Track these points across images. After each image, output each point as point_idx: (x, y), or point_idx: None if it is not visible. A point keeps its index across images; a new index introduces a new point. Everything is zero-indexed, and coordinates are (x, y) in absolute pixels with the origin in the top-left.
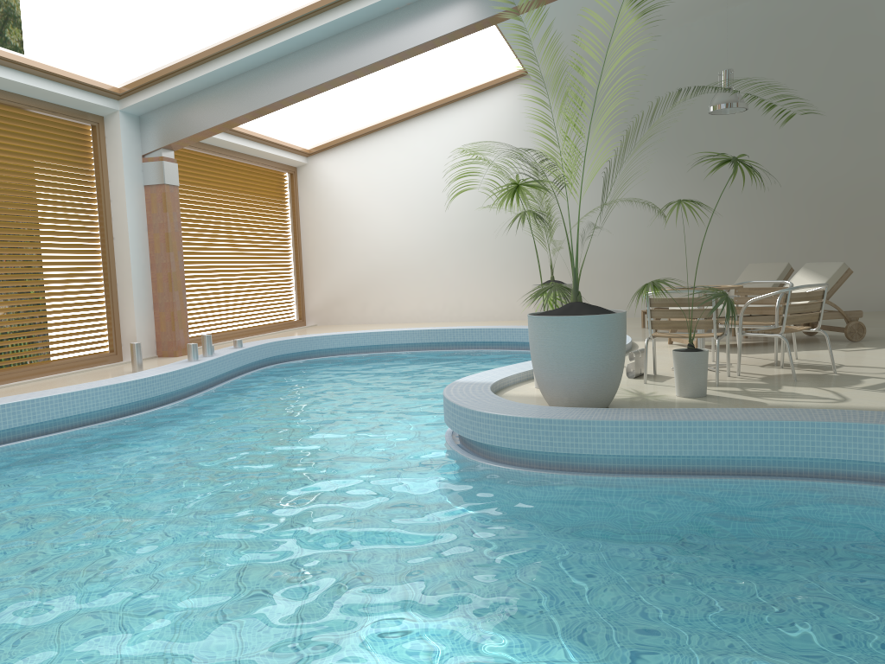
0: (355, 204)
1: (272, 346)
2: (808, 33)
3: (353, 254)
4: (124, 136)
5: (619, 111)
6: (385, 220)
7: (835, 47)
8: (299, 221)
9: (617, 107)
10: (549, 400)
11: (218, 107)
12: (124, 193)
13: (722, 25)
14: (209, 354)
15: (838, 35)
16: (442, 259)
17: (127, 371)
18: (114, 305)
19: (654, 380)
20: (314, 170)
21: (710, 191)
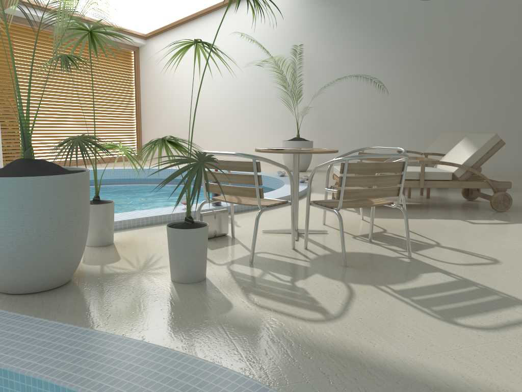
0: (175, 75)
1: None
2: None
3: (173, 111)
4: None
5: (364, 4)
6: (194, 87)
7: None
8: (139, 86)
9: (363, 2)
10: None
11: None
12: None
13: None
14: None
15: None
16: (231, 118)
17: None
18: None
19: (211, 246)
20: (149, 49)
21: (433, 72)
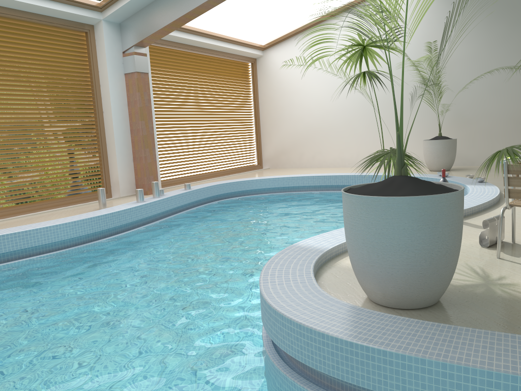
0: (295, 82)
1: (217, 187)
2: None
3: (293, 118)
4: (106, 38)
5: None
6: (315, 93)
7: None
8: (258, 96)
9: None
10: (363, 290)
11: (166, 11)
12: (108, 79)
13: None
14: (156, 196)
15: None
16: (356, 121)
17: (98, 208)
18: (104, 159)
19: (510, 253)
20: (267, 60)
21: None
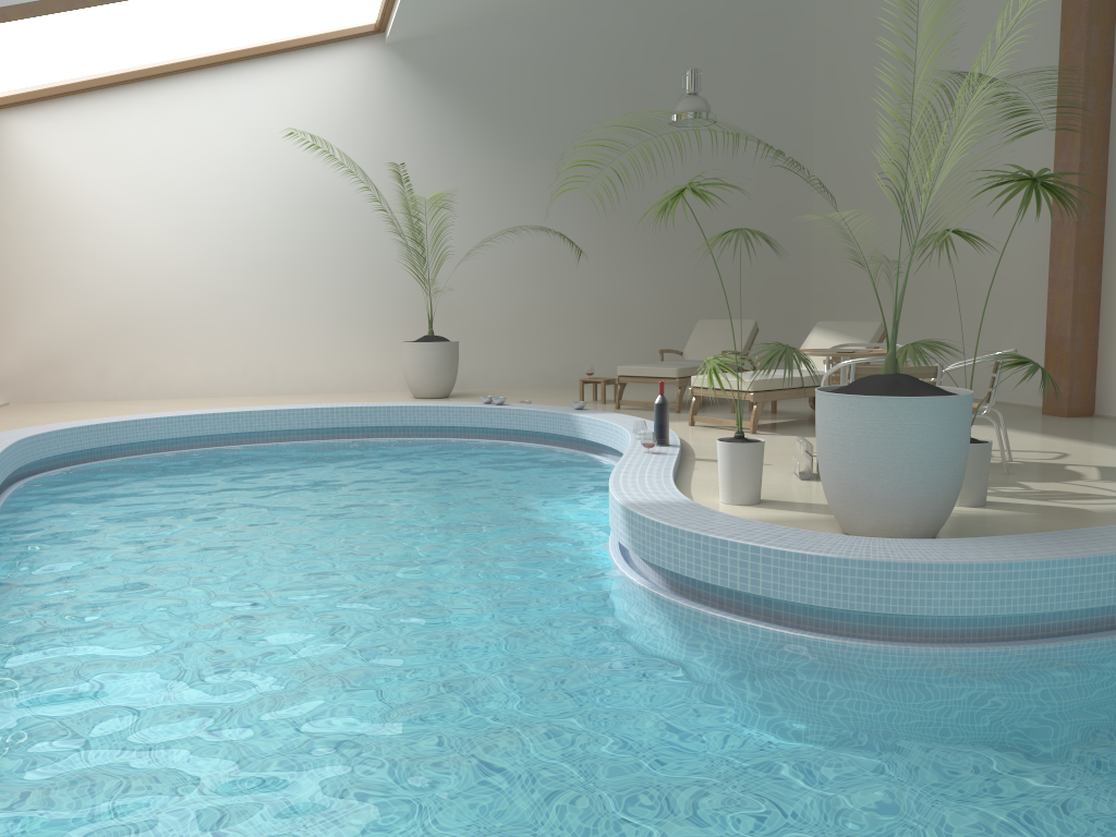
0: (85, 202)
1: (24, 446)
2: (724, 42)
3: (80, 285)
4: None
5: (505, 105)
6: (140, 231)
7: (751, 64)
8: None
9: (502, 100)
10: (871, 528)
11: None
12: None
13: (631, 13)
14: None
15: (754, 51)
16: (241, 299)
17: None
18: None
19: None
20: (1, 137)
21: (616, 225)
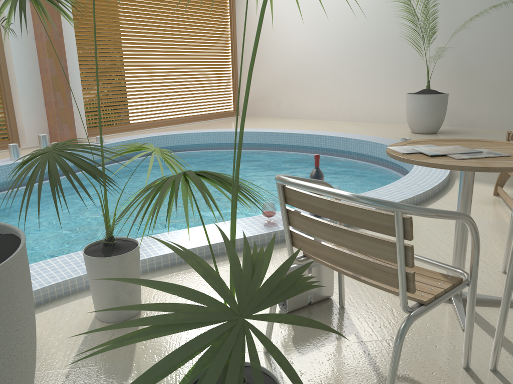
0: (275, 15)
1: (145, 140)
2: None
3: (272, 59)
4: None
5: None
6: (296, 29)
7: None
8: (235, 31)
9: None
10: None
11: None
12: None
13: None
14: None
15: None
16: (340, 65)
17: None
18: (8, 102)
19: (301, 340)
20: None
21: None
